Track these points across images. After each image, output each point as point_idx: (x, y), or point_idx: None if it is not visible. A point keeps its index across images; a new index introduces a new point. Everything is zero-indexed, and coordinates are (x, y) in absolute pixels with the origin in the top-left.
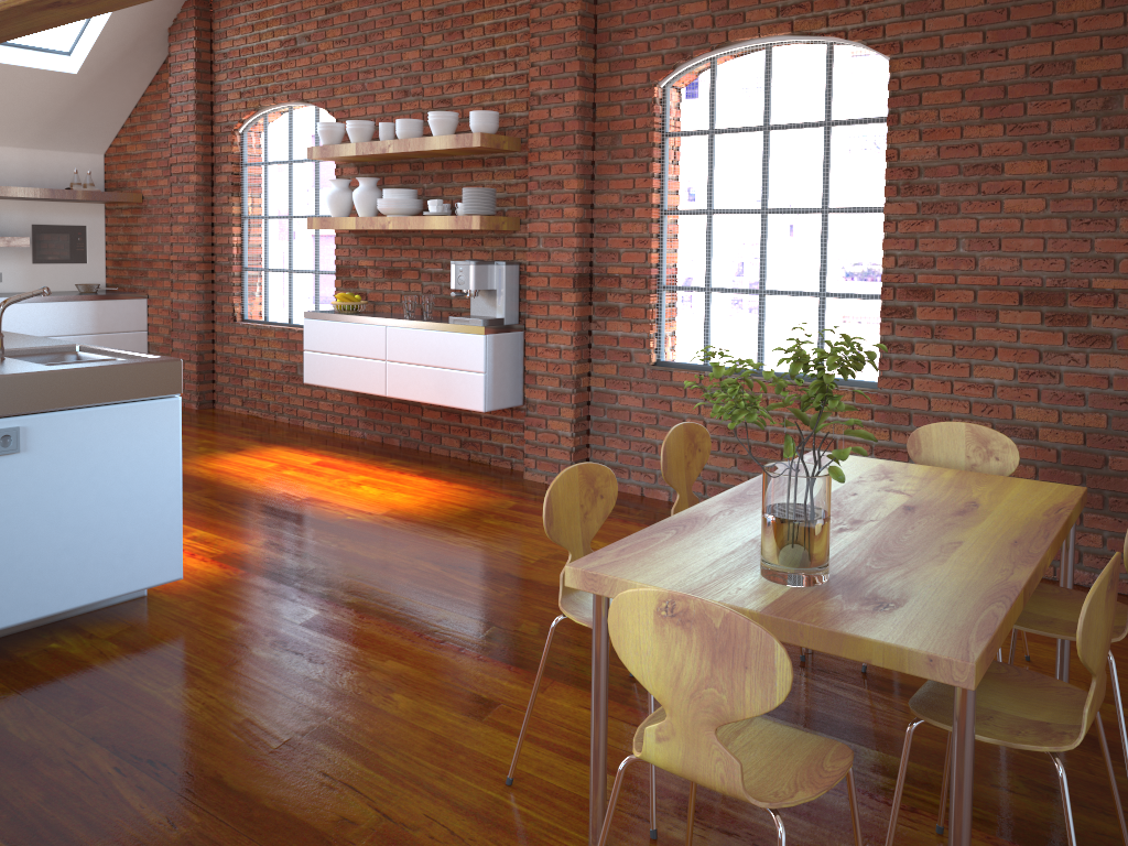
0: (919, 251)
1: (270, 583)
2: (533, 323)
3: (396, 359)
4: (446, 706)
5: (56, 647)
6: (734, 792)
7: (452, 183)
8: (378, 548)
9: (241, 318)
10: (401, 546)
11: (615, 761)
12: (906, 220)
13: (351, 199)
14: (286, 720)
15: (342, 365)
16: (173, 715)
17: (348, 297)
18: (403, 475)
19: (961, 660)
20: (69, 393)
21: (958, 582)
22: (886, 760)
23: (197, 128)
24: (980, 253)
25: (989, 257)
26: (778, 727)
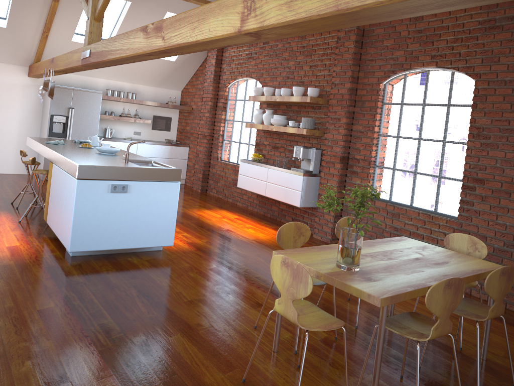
0: (480, 163)
1: (203, 254)
2: (323, 174)
3: (270, 182)
4: (245, 302)
5: (130, 259)
6: (295, 322)
7: (300, 114)
8: (245, 250)
9: (220, 159)
10: (253, 251)
11: (295, 330)
12: (475, 149)
13: (263, 117)
14: (192, 294)
15: (251, 181)
16: (158, 285)
17: (257, 155)
18: (266, 227)
19: (377, 296)
20: (144, 176)
21: (405, 280)
22: (397, 354)
23: (213, 84)
24: (506, 167)
25: (509, 169)
26: (326, 314)
